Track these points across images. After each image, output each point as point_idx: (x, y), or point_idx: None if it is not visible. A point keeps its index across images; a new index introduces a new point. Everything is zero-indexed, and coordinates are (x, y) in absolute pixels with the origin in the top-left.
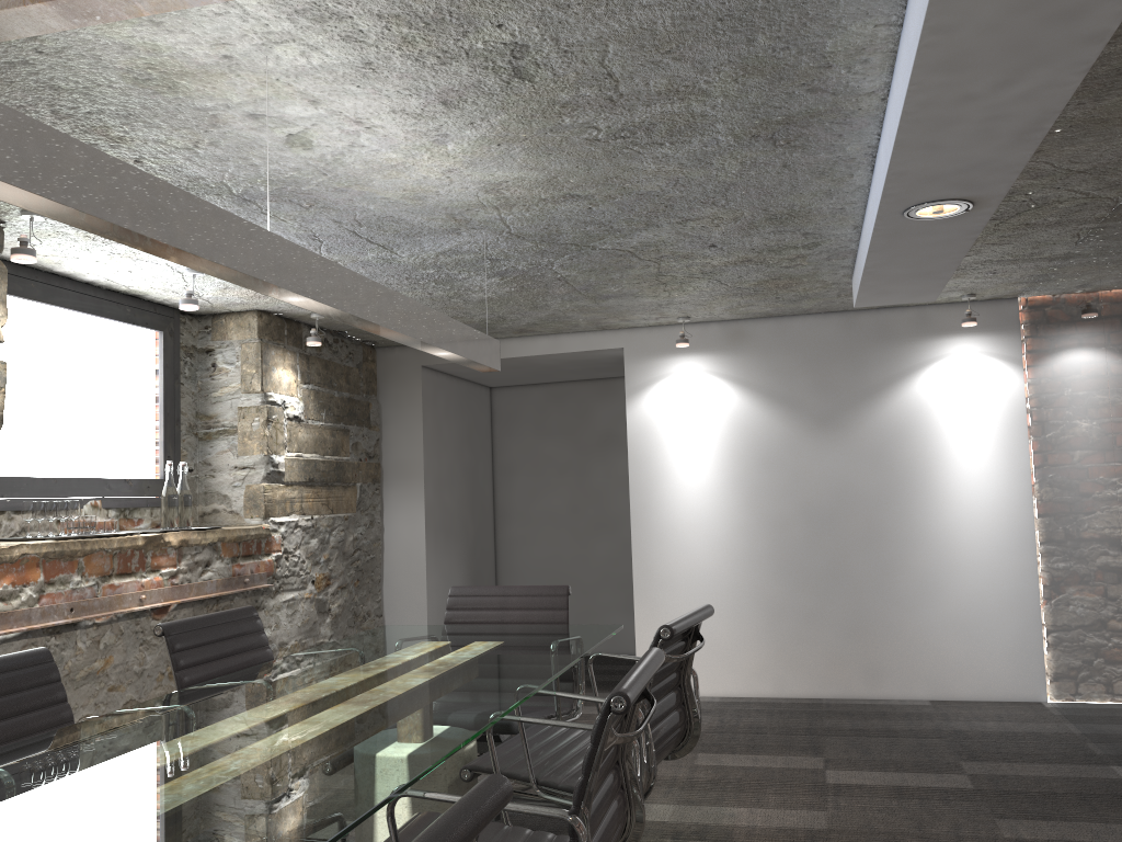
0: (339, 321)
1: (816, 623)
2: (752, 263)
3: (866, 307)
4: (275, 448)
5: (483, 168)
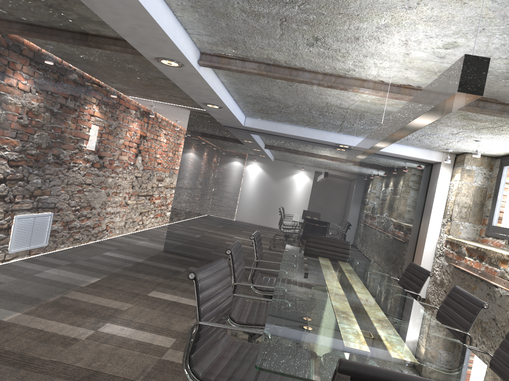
0: None
1: None
2: None
3: None
4: None
5: (385, 4)
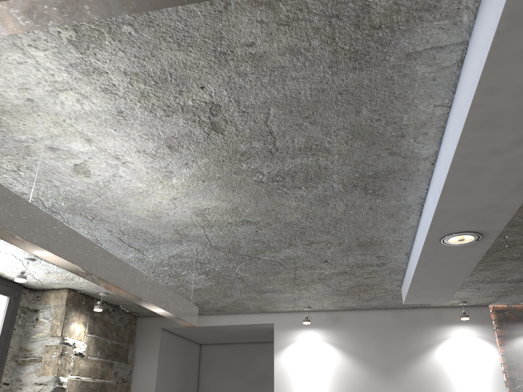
0: (115, 298)
1: None
2: (347, 274)
3: (406, 306)
4: (63, 372)
5: (194, 197)
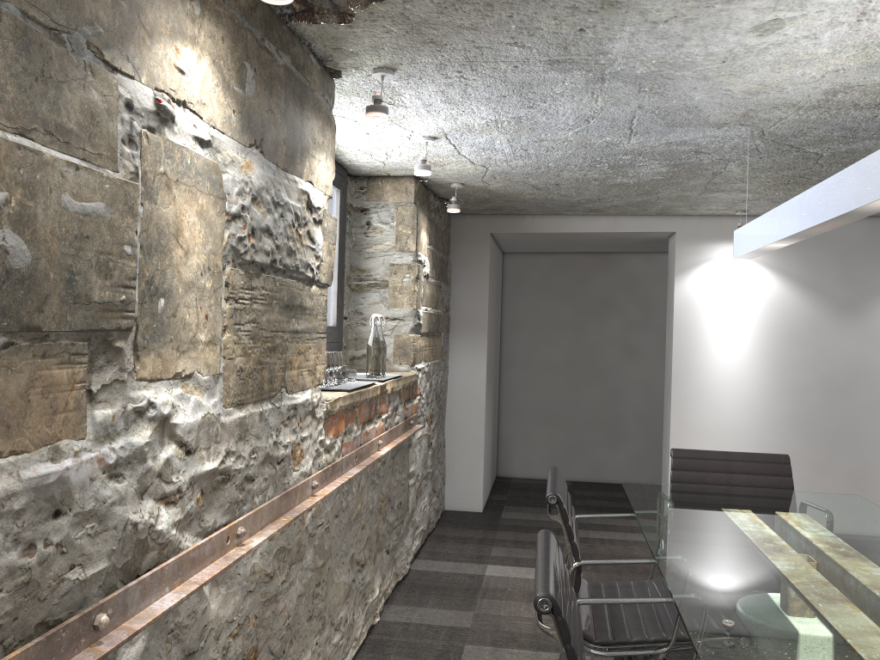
0: (461, 191)
1: (826, 473)
2: None
3: None
4: (419, 303)
5: (872, 71)
